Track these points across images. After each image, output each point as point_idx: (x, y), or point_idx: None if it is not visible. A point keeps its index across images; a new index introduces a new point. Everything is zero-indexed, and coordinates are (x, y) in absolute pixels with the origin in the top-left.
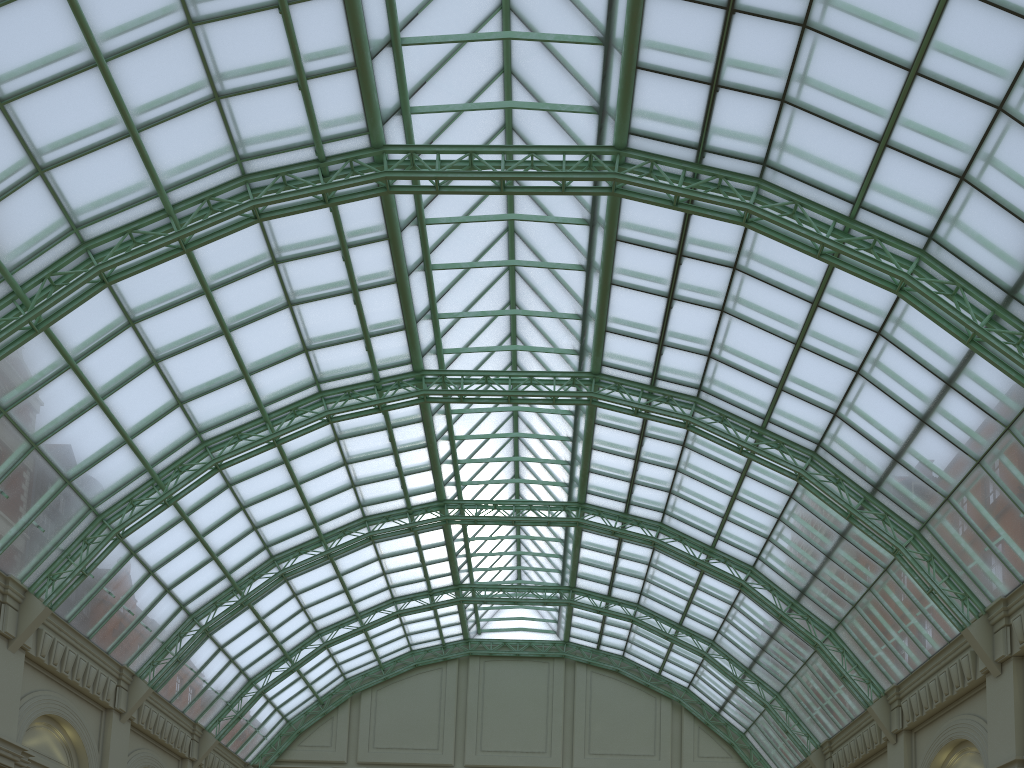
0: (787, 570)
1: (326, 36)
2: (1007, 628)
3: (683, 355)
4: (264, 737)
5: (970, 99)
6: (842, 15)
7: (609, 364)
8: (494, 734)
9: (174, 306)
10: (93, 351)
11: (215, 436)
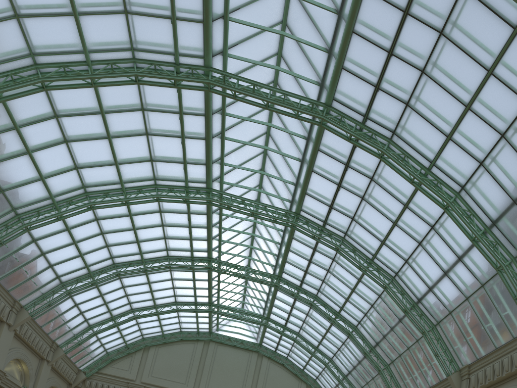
0: (372, 331)
1: (190, 1)
2: (468, 379)
3: (340, 215)
4: (92, 358)
5: (490, 127)
6: (440, 71)
7: (304, 210)
8: (215, 382)
9: (82, 115)
10: (30, 124)
11: (93, 191)
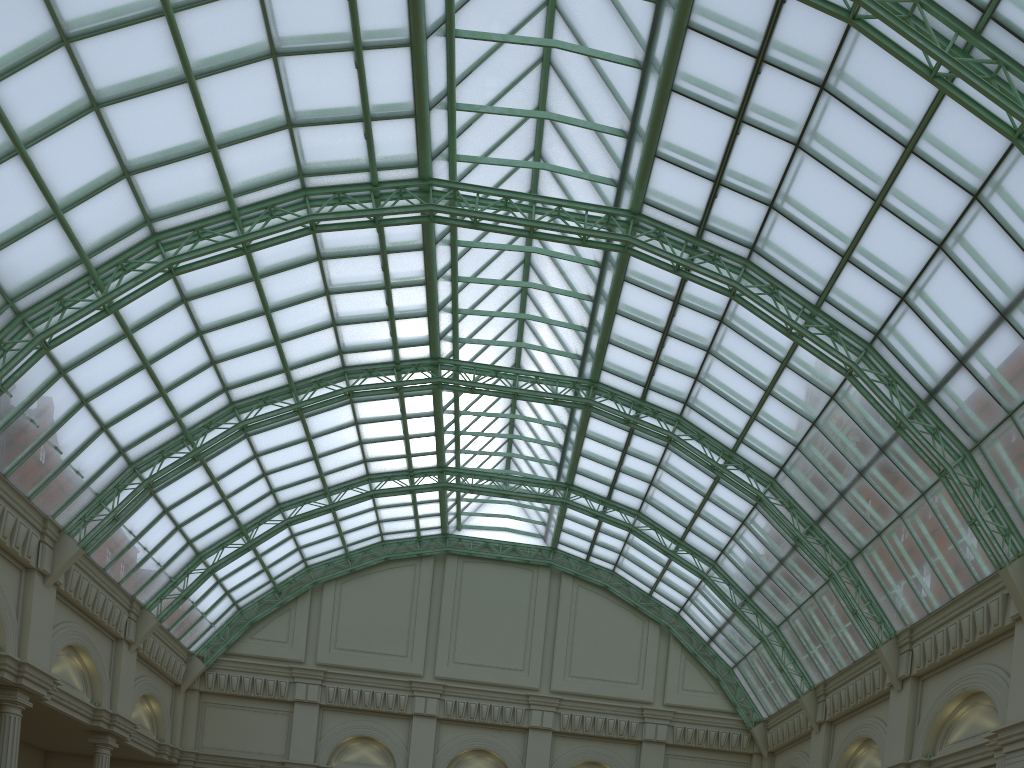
0: (812, 486)
1: None
2: None
3: (741, 201)
4: (212, 624)
5: None
6: None
7: (652, 203)
8: (469, 645)
9: (123, 26)
10: (13, 73)
11: (170, 229)
